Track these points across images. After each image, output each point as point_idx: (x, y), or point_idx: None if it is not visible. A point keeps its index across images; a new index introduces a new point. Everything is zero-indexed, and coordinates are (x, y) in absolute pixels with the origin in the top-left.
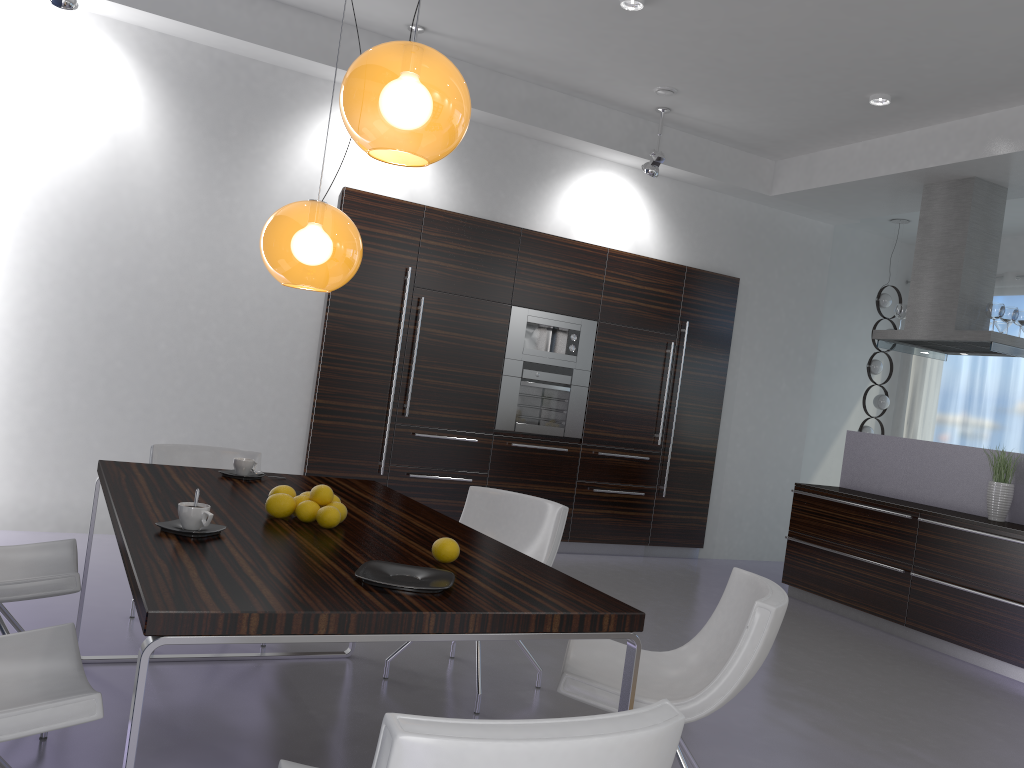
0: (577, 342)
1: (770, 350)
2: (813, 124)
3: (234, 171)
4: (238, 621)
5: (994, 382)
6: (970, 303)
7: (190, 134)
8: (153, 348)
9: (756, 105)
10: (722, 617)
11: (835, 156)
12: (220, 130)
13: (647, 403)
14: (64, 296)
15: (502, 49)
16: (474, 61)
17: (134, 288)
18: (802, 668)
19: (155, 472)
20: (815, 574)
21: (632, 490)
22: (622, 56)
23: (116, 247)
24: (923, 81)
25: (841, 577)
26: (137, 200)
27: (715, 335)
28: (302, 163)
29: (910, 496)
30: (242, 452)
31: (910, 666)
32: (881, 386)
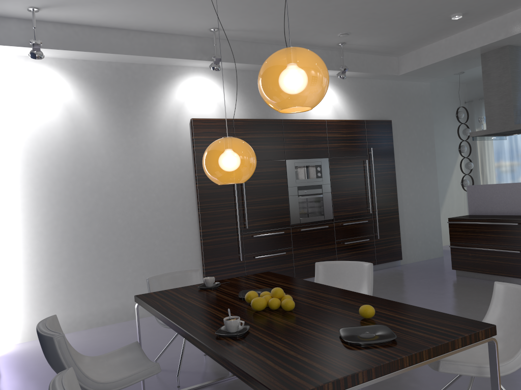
0: (321, 170)
1: (413, 152)
2: (419, 35)
3: (135, 123)
4: (323, 389)
5: None
6: (519, 109)
7: (109, 109)
8: (115, 223)
9: (391, 32)
10: (496, 309)
11: (431, 48)
12: (124, 103)
13: (360, 193)
14: (65, 207)
15: (259, 31)
16: (243, 39)
17: (99, 194)
18: None
19: (168, 296)
20: (470, 262)
21: (362, 239)
22: (322, 21)
23: (85, 175)
24: (480, 2)
25: (485, 261)
26: (90, 149)
27: (386, 151)
28: (168, 111)
29: (509, 212)
30: (191, 270)
31: None
32: (467, 158)
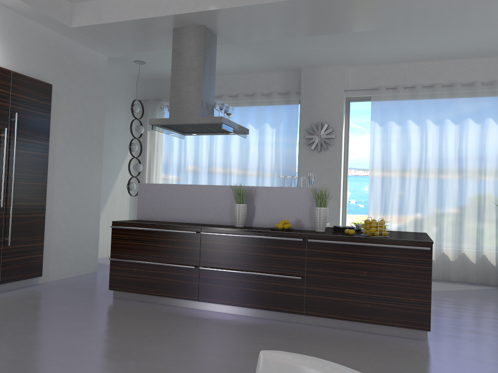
0: None
1: (76, 136)
2: None
3: None
4: None
5: (191, 153)
6: (206, 101)
7: None
8: None
9: None
10: None
11: (117, 3)
12: None
13: None
14: None
15: None
16: None
17: None
18: (166, 361)
19: None
20: (133, 280)
21: None
22: None
23: None
24: None
25: (152, 278)
26: None
27: (38, 124)
28: None
29: (184, 219)
30: None
31: (218, 330)
32: (137, 158)
